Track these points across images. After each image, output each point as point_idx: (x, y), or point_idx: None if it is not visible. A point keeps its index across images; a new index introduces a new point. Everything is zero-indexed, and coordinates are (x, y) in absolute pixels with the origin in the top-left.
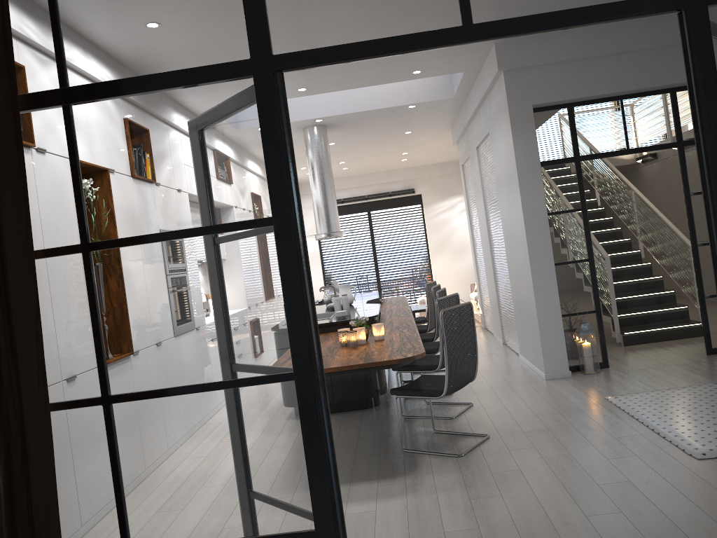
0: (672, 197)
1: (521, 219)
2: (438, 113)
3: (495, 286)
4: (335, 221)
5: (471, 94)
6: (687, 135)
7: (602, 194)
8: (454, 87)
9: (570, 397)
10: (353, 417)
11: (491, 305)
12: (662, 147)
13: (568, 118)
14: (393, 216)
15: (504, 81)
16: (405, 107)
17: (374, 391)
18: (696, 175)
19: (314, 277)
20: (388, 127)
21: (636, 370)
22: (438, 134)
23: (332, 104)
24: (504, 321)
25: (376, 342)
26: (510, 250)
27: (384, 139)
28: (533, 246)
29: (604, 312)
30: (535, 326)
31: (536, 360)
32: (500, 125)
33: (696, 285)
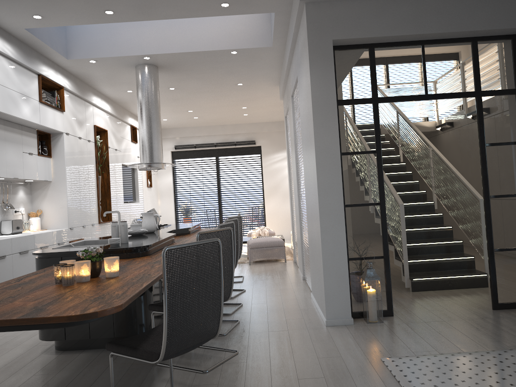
0: (464, 160)
1: (314, 156)
2: (262, 65)
3: (299, 225)
4: (157, 154)
5: (287, 42)
6: (485, 85)
7: (404, 151)
8: (272, 36)
9: (344, 353)
10: (107, 358)
11: (298, 242)
12: (460, 95)
13: (369, 59)
14: (236, 162)
15: (305, 13)
16: (228, 53)
17: (136, 329)
18: (492, 126)
19: (166, 208)
20: (220, 76)
21: (420, 323)
22: (269, 90)
23: (159, 43)
24: (305, 258)
25: (100, 281)
26: (307, 190)
27: (220, 89)
28: (324, 184)
29: (396, 257)
30: (321, 268)
31: (321, 303)
32: (303, 63)
33: (483, 237)
